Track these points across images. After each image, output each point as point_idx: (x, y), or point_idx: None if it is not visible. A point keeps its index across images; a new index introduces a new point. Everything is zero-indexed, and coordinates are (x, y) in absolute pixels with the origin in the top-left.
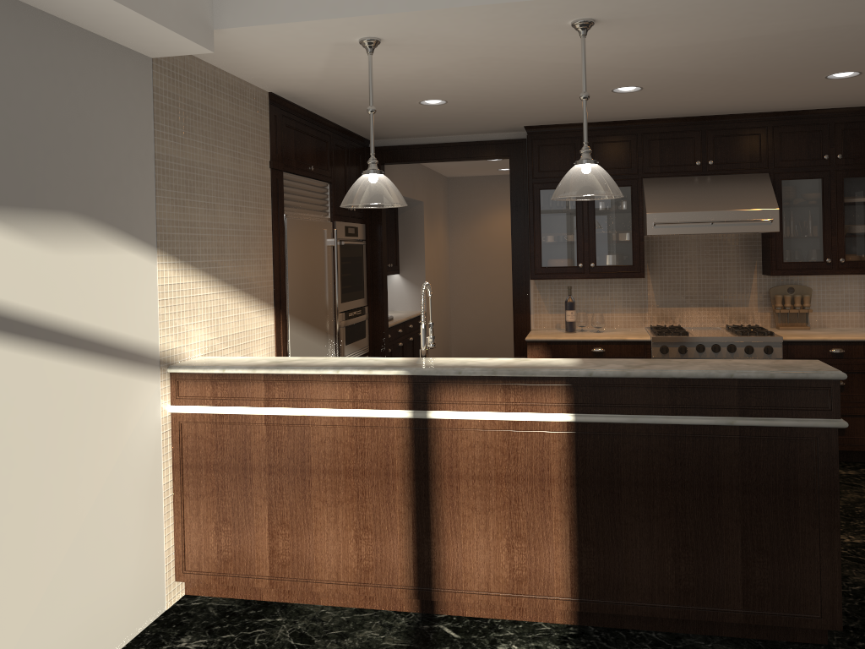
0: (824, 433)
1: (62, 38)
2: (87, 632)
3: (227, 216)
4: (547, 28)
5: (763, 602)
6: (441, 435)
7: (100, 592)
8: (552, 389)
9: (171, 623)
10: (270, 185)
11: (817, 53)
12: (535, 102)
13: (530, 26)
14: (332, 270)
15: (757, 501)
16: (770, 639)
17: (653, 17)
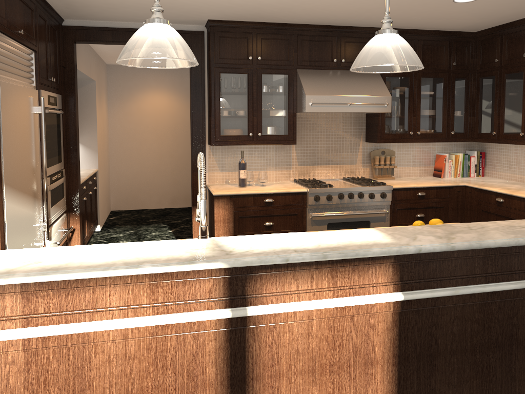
0: None
1: None
2: None
3: None
4: None
5: None
6: (261, 332)
7: None
8: (379, 268)
9: None
10: None
11: None
12: None
13: None
14: (39, 137)
15: None
16: None
17: None
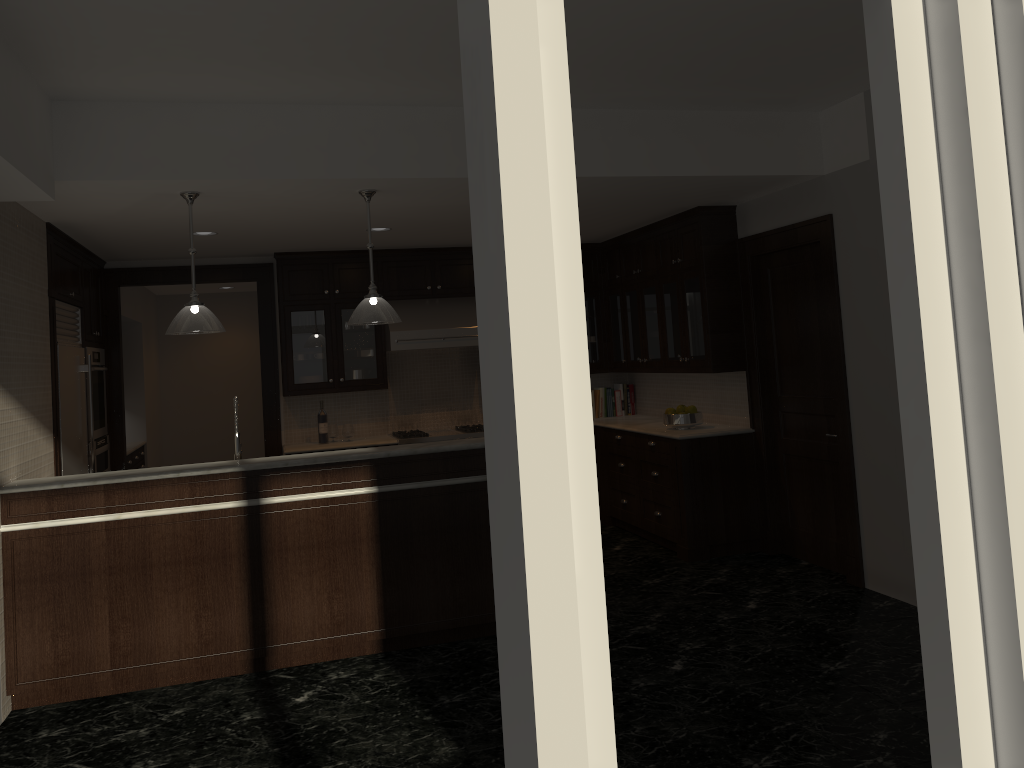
0: None
1: None
2: None
3: (26, 345)
4: (339, 192)
5: None
6: (271, 517)
7: None
8: (359, 469)
9: (17, 727)
10: (49, 313)
11: None
12: (298, 235)
13: (327, 191)
14: (85, 397)
15: None
16: None
17: (417, 190)
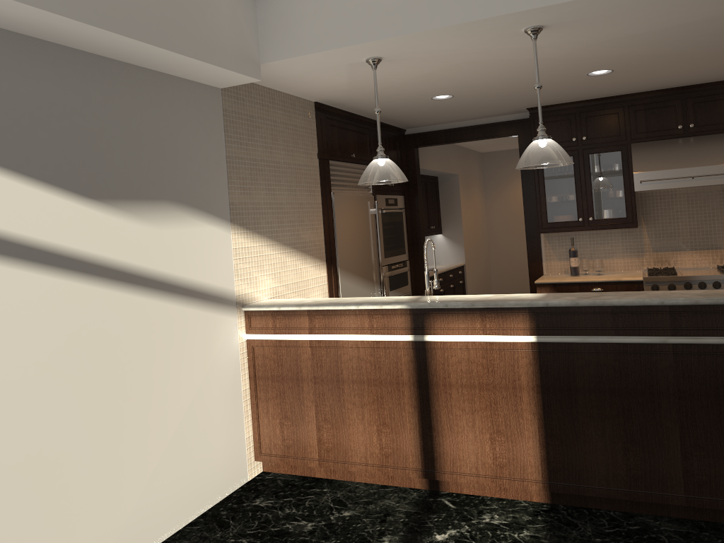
0: None
1: (156, 83)
2: (191, 489)
3: (284, 196)
4: (507, 36)
5: (701, 489)
6: (436, 354)
7: (199, 462)
8: (518, 316)
9: (250, 489)
10: (319, 171)
11: None
12: (526, 89)
13: (492, 36)
14: (375, 233)
15: (691, 405)
16: (712, 520)
17: (590, 18)
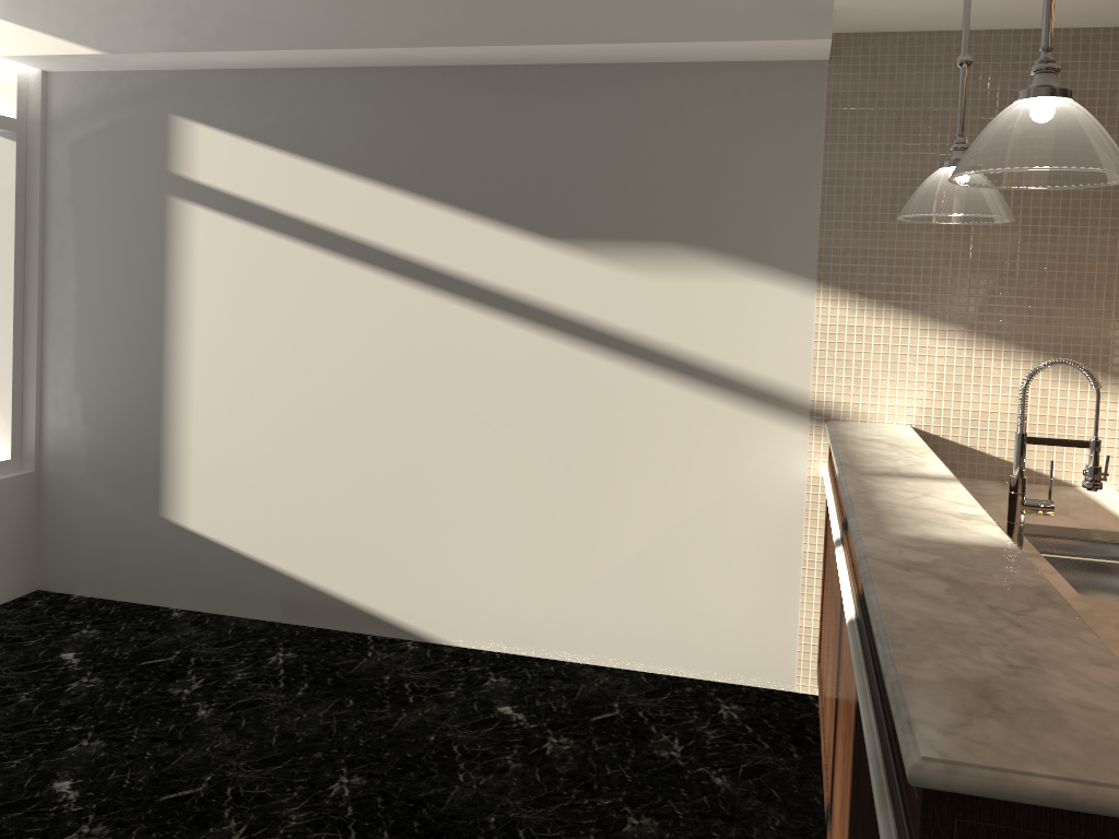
0: None
1: (675, 80)
2: (664, 633)
3: (1007, 242)
4: None
5: None
6: None
7: (684, 608)
8: None
9: (768, 697)
10: None
11: None
12: None
13: None
14: None
15: None
16: None
17: None
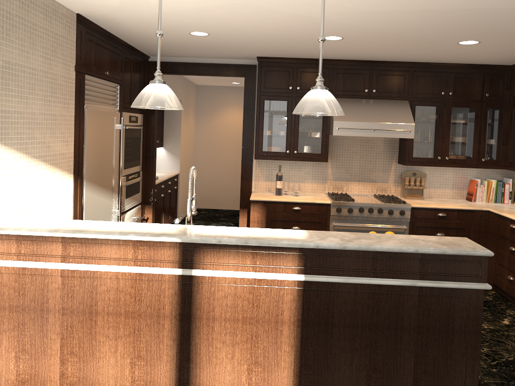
0: (475, 293)
1: None
2: None
3: (38, 106)
4: None
5: None
6: (202, 288)
7: None
8: (288, 256)
9: None
10: (75, 84)
11: (463, 26)
12: (270, 41)
13: None
14: (118, 147)
15: (426, 338)
16: None
17: None
